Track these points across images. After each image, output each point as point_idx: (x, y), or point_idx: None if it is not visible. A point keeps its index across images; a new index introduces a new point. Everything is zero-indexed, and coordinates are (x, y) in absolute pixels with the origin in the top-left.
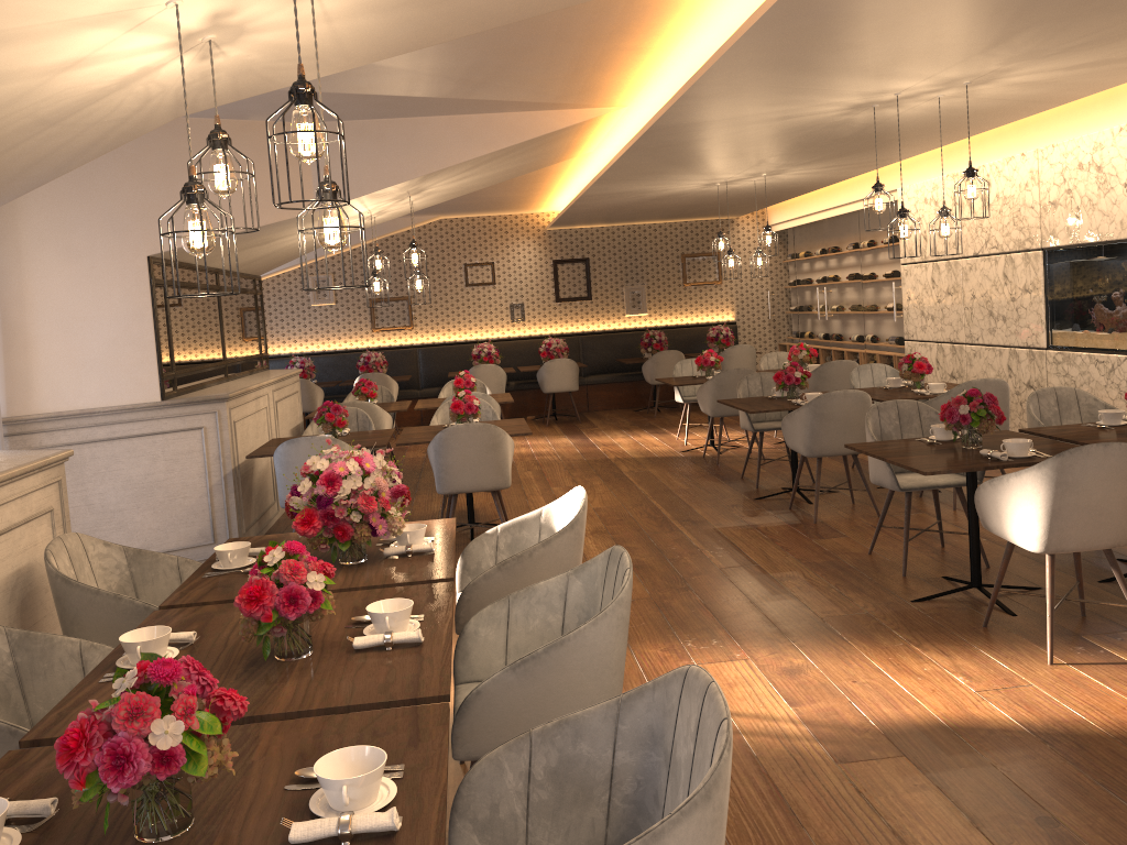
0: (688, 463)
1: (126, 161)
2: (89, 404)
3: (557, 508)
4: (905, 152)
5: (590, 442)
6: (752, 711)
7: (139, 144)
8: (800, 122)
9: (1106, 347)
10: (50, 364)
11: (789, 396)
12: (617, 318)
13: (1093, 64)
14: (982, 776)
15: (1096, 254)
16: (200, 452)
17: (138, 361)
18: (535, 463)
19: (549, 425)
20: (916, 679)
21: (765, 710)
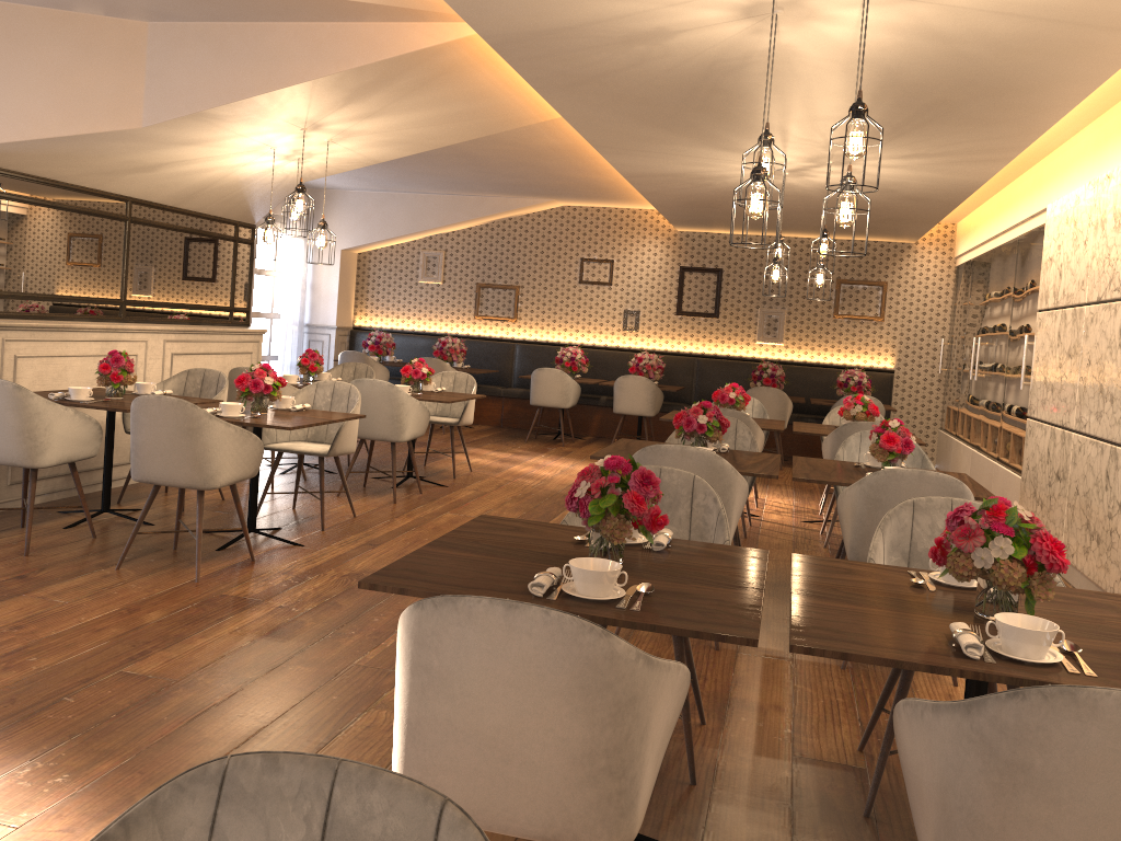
0: None
1: None
2: None
3: None
4: (998, 136)
5: None
6: None
7: None
8: (710, 46)
9: None
10: None
11: None
12: (746, 344)
13: None
14: None
15: None
16: None
17: None
18: (499, 484)
19: None
20: None
21: None
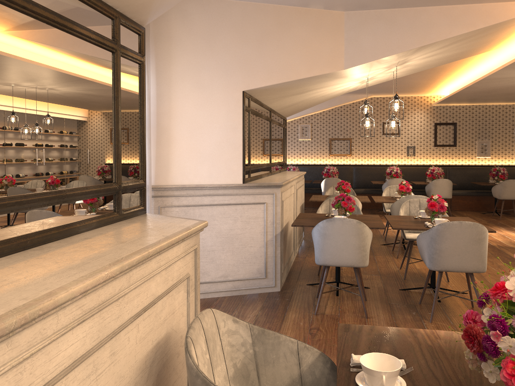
0: None
1: (235, 30)
2: (201, 181)
3: None
4: None
5: None
6: None
7: (243, 20)
8: None
9: None
10: (181, 154)
11: None
12: (471, 158)
13: None
14: None
15: None
16: (262, 219)
17: (231, 157)
18: None
19: None
20: None
21: None
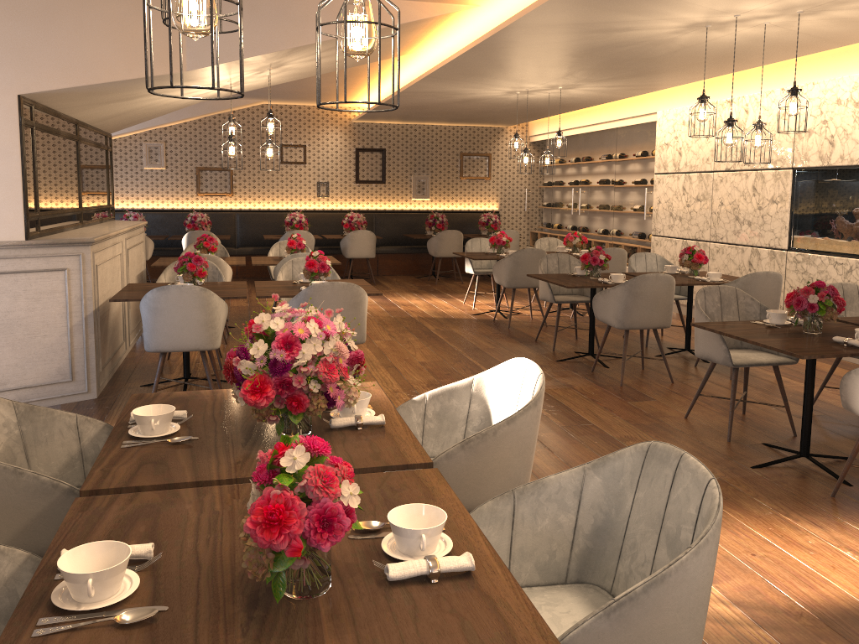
0: (483, 325)
1: None
2: None
3: (490, 378)
4: (683, 79)
5: (390, 302)
6: None
7: None
8: (634, 36)
9: (846, 252)
10: None
11: (592, 275)
12: (405, 201)
13: None
14: None
15: (845, 175)
16: (63, 293)
17: (3, 199)
18: None
19: None
20: (809, 553)
21: None
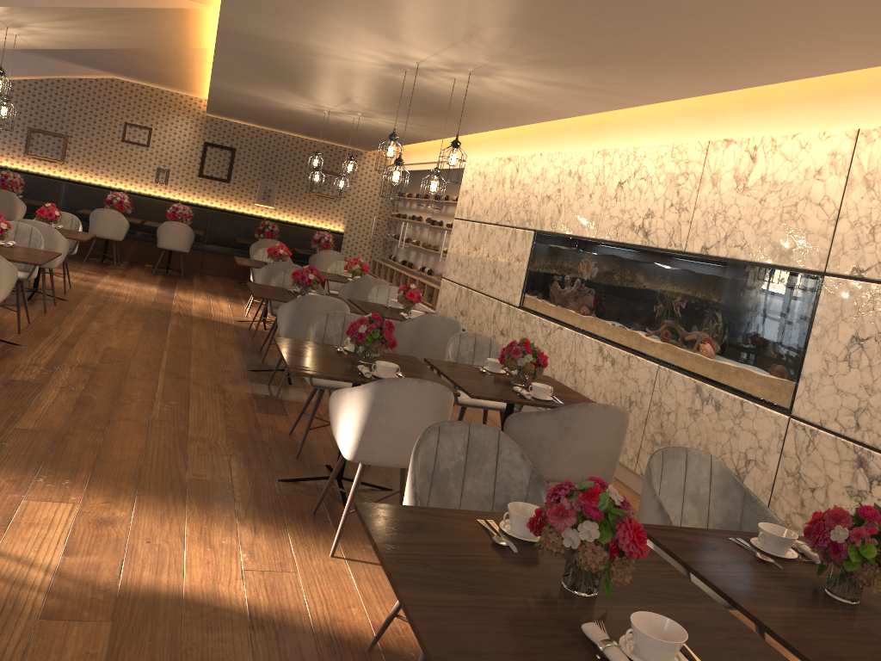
0: (231, 331)
1: None
2: None
3: None
4: (463, 127)
5: (172, 296)
6: (20, 553)
7: None
8: (354, 67)
9: (551, 315)
10: None
11: (301, 293)
12: (248, 204)
13: (562, 85)
14: (160, 653)
15: (563, 243)
16: None
17: None
18: (104, 300)
19: (156, 275)
20: (205, 549)
21: (34, 554)
